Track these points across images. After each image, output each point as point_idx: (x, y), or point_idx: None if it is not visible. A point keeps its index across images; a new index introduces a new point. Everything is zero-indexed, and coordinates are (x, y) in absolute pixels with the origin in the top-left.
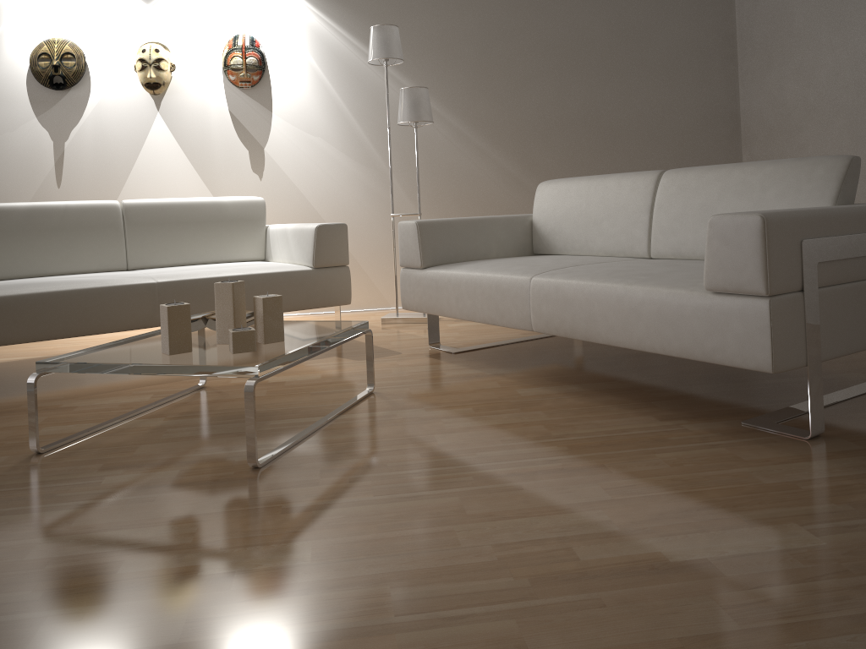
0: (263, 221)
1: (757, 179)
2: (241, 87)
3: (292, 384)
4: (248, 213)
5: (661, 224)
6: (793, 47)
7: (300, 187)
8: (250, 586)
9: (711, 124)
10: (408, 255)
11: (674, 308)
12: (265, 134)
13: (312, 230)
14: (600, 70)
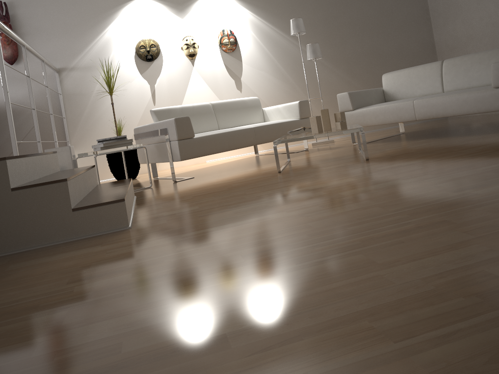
0: (260, 106)
1: (485, 56)
2: (228, 52)
3: (324, 155)
4: (255, 103)
5: (447, 79)
6: (459, 12)
7: (258, 94)
8: (423, 163)
9: (424, 49)
10: (345, 106)
11: (481, 96)
12: (240, 72)
13: (296, 103)
14: (376, 30)
